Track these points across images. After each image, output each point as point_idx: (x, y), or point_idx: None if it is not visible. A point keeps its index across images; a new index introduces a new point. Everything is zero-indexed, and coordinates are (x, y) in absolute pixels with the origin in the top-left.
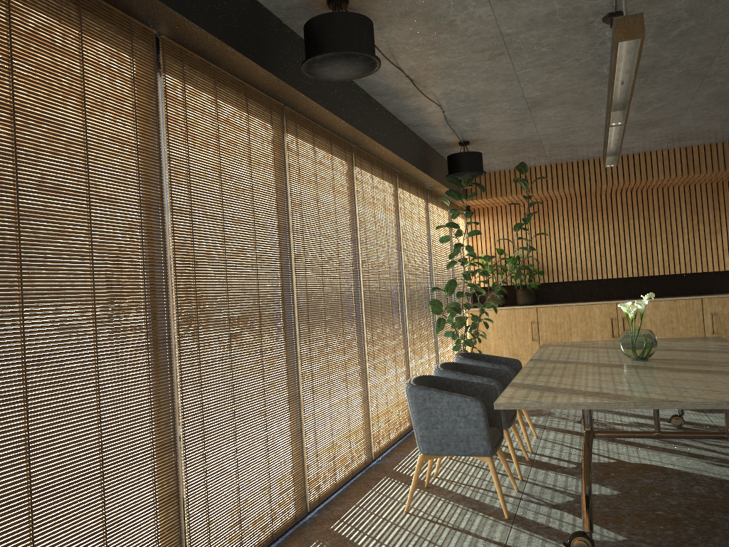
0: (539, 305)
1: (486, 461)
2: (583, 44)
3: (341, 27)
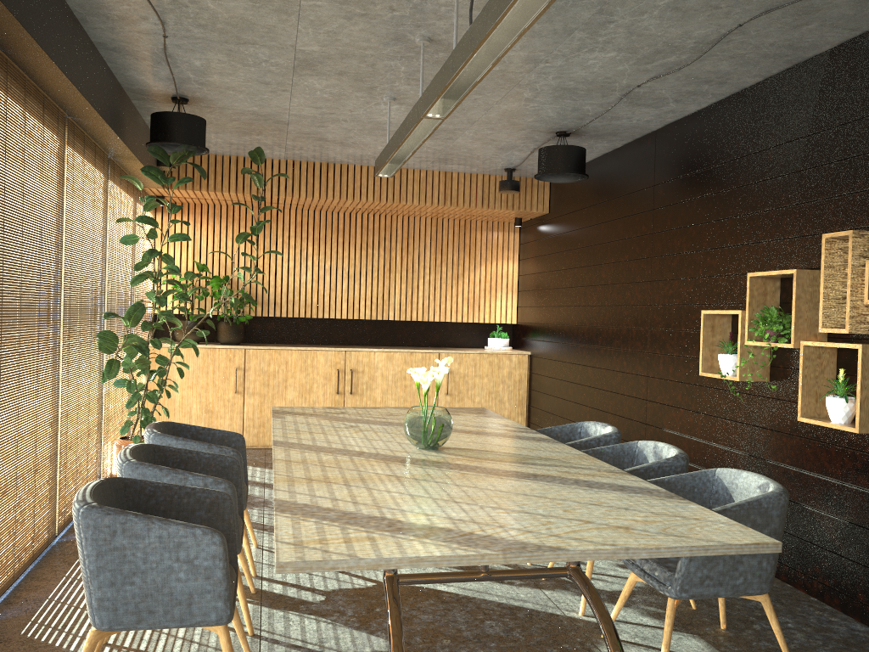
0: (249, 345)
1: (216, 631)
2: None
3: None
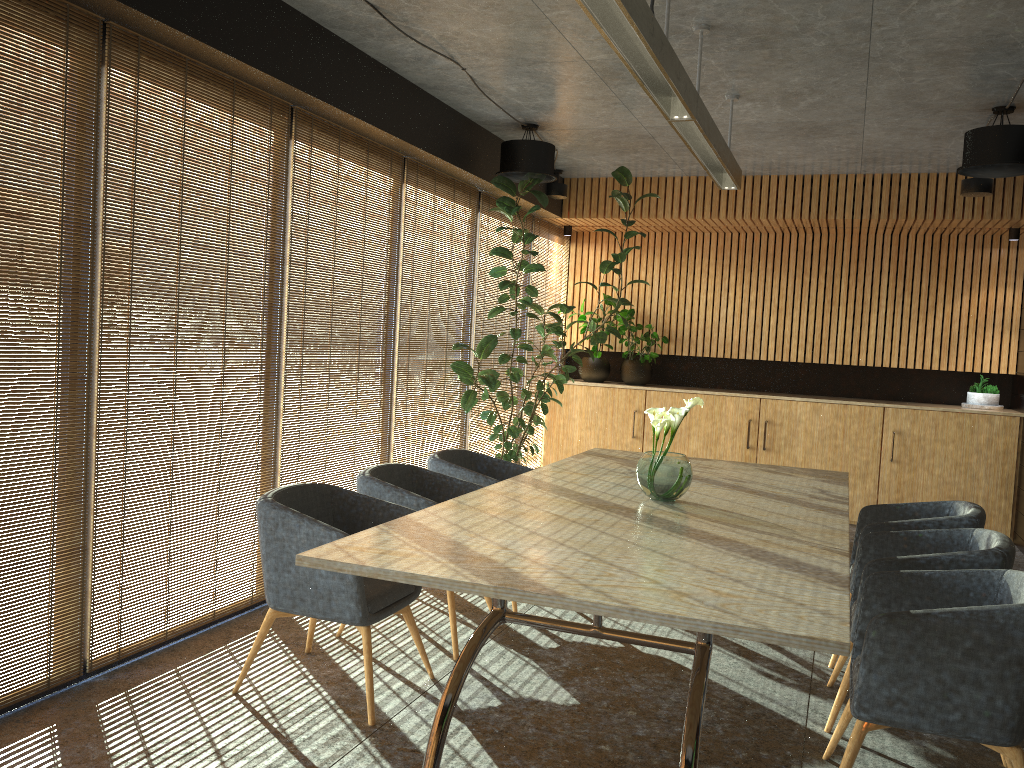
0: (650, 387)
1: (361, 632)
2: None
3: None
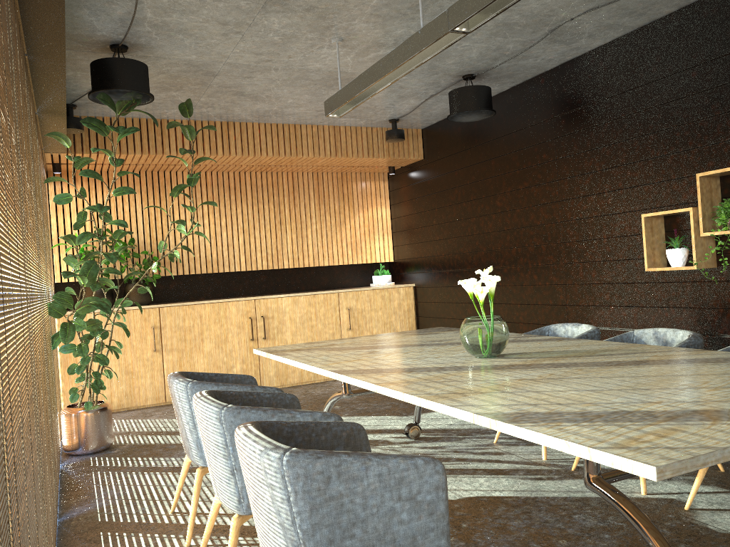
0: (162, 304)
1: None
2: None
3: None
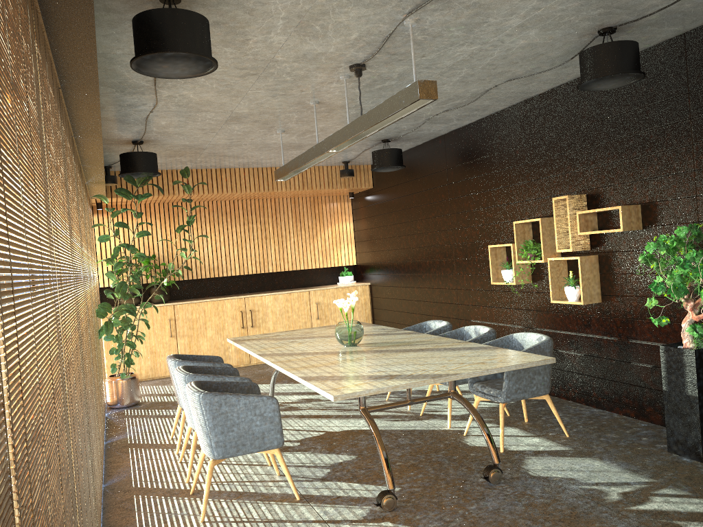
0: (176, 302)
1: (274, 452)
2: (317, 81)
3: (193, 27)
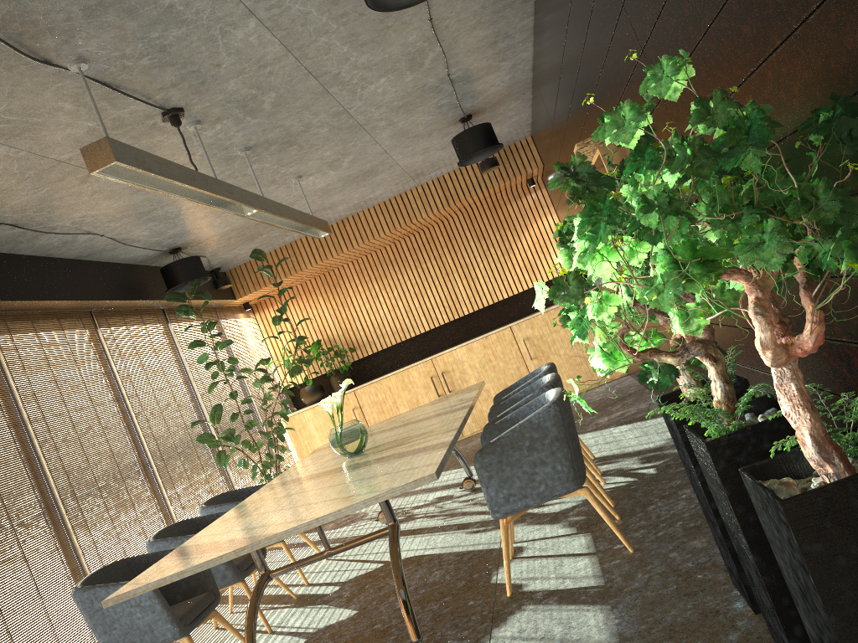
0: (356, 387)
1: (185, 642)
2: (176, 141)
3: None
